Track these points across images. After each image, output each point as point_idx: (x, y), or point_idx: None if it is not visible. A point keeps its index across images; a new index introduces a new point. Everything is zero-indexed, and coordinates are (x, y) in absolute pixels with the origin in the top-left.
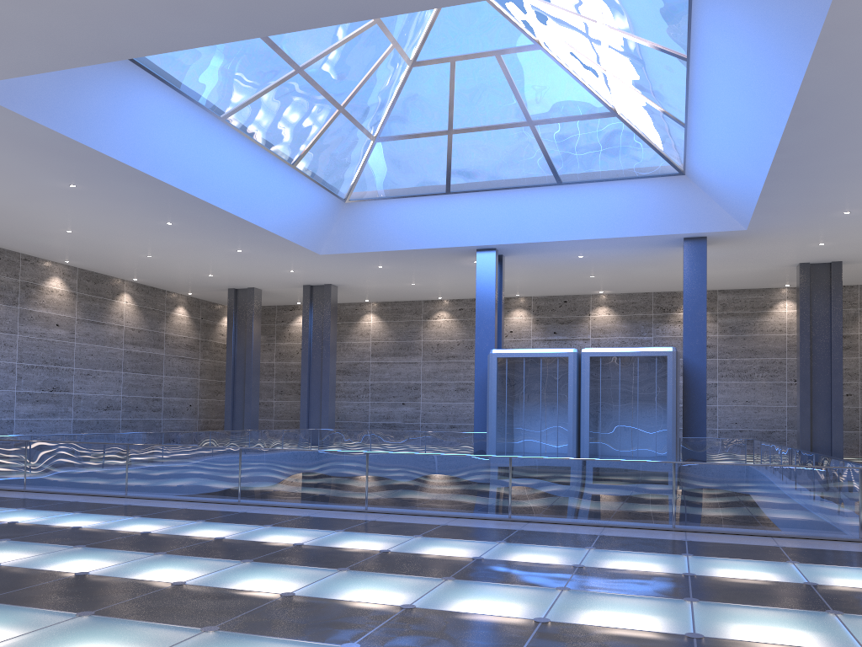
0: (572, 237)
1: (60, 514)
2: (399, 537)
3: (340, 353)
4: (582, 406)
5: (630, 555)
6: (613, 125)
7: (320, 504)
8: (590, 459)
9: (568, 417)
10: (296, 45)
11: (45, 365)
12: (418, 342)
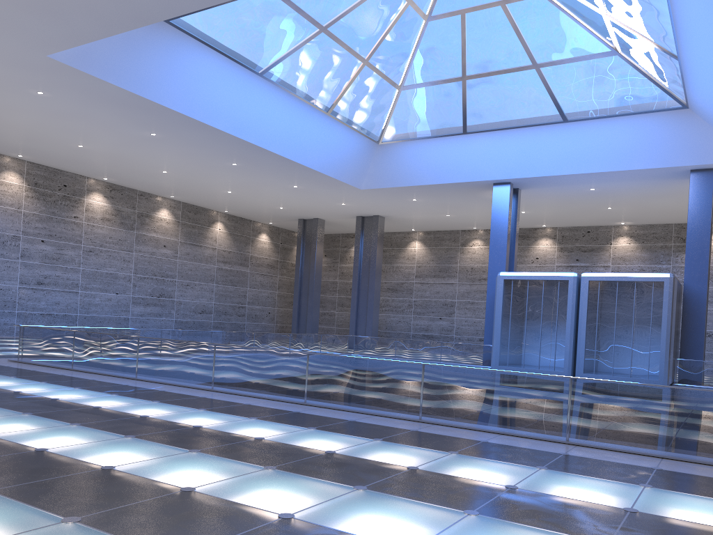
0: (579, 170)
1: (62, 388)
2: (293, 428)
3: (390, 274)
4: (579, 325)
5: (481, 463)
6: (614, 63)
7: (270, 395)
8: (492, 370)
9: (566, 335)
10: (318, 8)
11: (154, 276)
12: (455, 266)
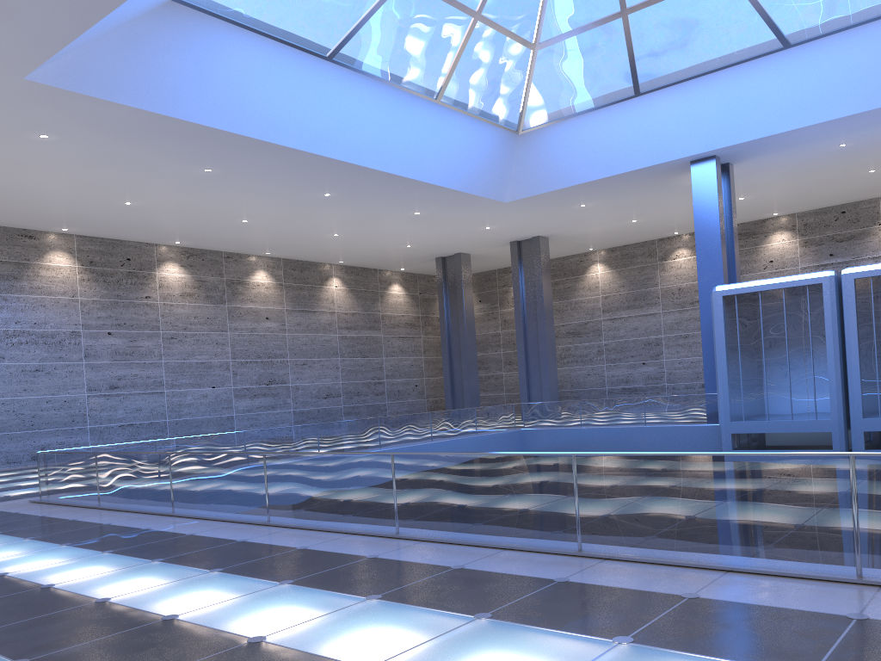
0: (818, 118)
1: (42, 548)
2: (339, 601)
3: (567, 313)
4: (847, 348)
5: None
6: None
7: (347, 525)
8: (696, 454)
9: (828, 365)
10: None
11: (258, 359)
12: (655, 289)
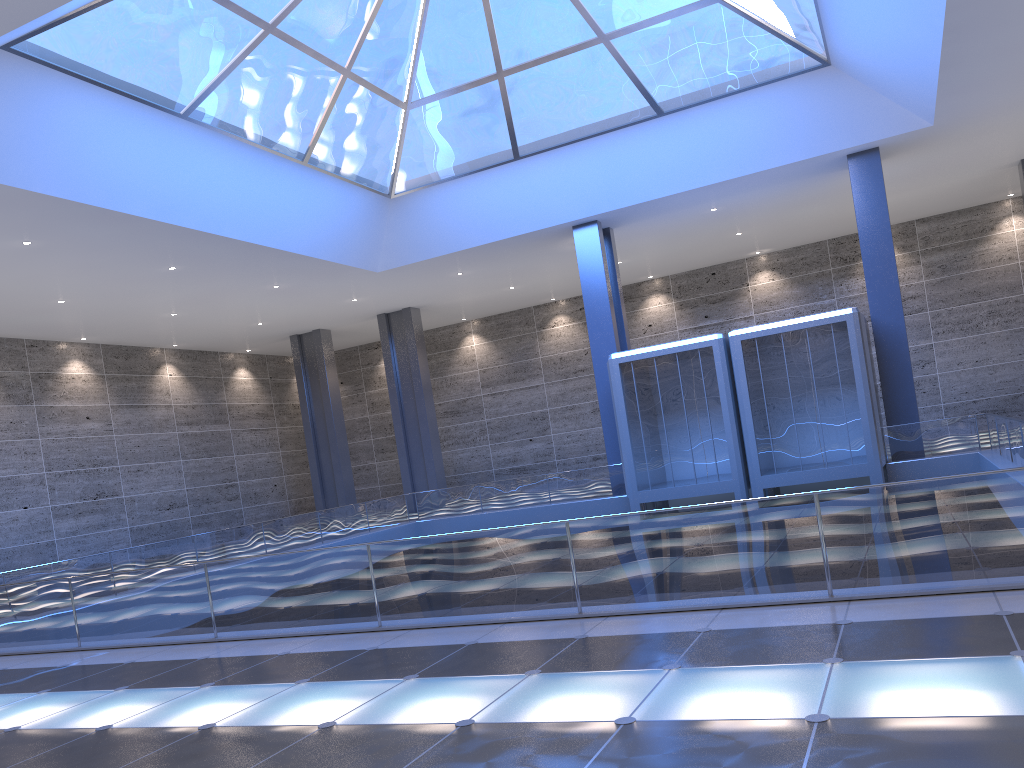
0: (692, 184)
1: None
2: (378, 685)
3: (444, 390)
4: (740, 408)
5: (731, 677)
6: (716, 15)
7: (318, 627)
8: (684, 507)
9: (725, 426)
10: None
11: (81, 468)
12: (536, 360)
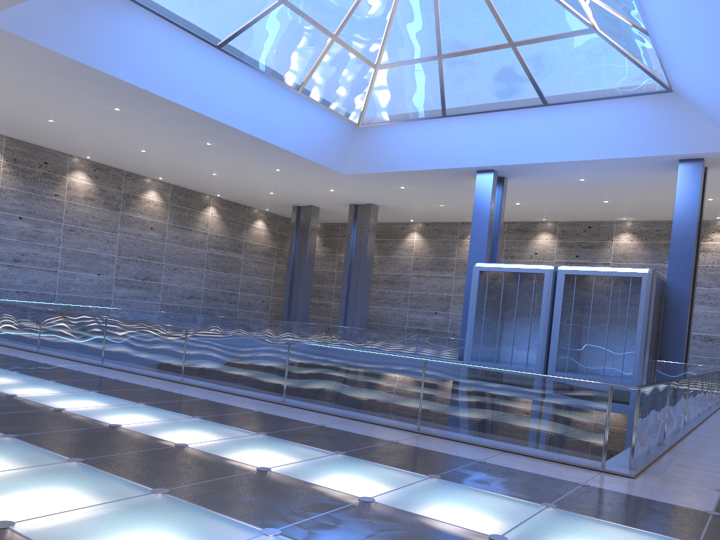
0: (562, 158)
1: None
2: (119, 402)
3: (387, 265)
4: (553, 321)
5: (275, 444)
6: (593, 42)
7: (152, 372)
8: (351, 350)
9: (539, 331)
10: None
11: (139, 259)
12: (453, 259)
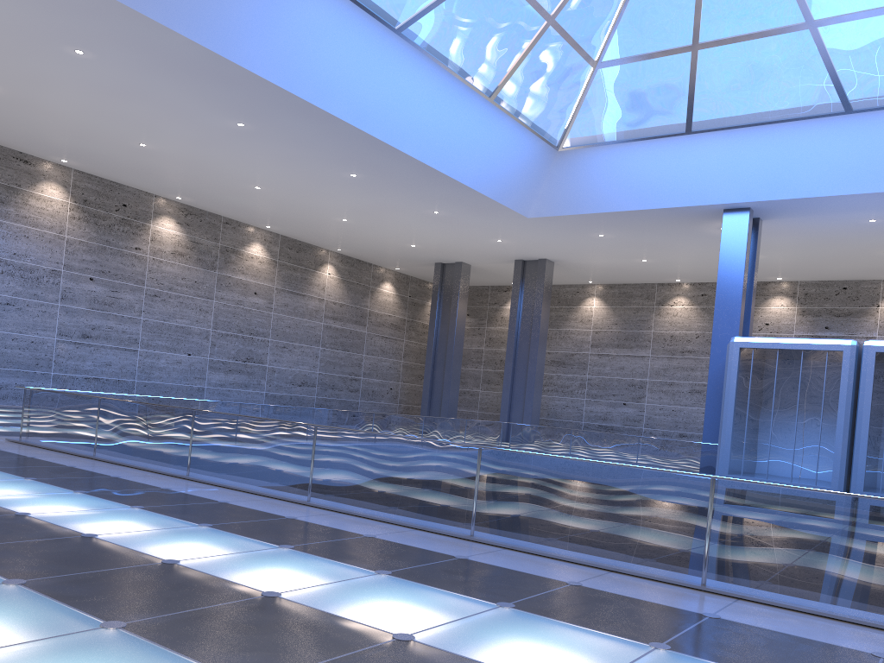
0: (861, 189)
1: (53, 492)
2: (467, 604)
3: (555, 341)
4: (858, 419)
5: None
6: None
7: (409, 518)
8: (873, 497)
9: (836, 433)
10: None
11: (239, 334)
12: (648, 332)
